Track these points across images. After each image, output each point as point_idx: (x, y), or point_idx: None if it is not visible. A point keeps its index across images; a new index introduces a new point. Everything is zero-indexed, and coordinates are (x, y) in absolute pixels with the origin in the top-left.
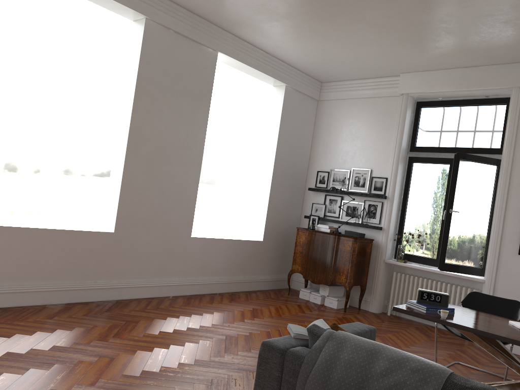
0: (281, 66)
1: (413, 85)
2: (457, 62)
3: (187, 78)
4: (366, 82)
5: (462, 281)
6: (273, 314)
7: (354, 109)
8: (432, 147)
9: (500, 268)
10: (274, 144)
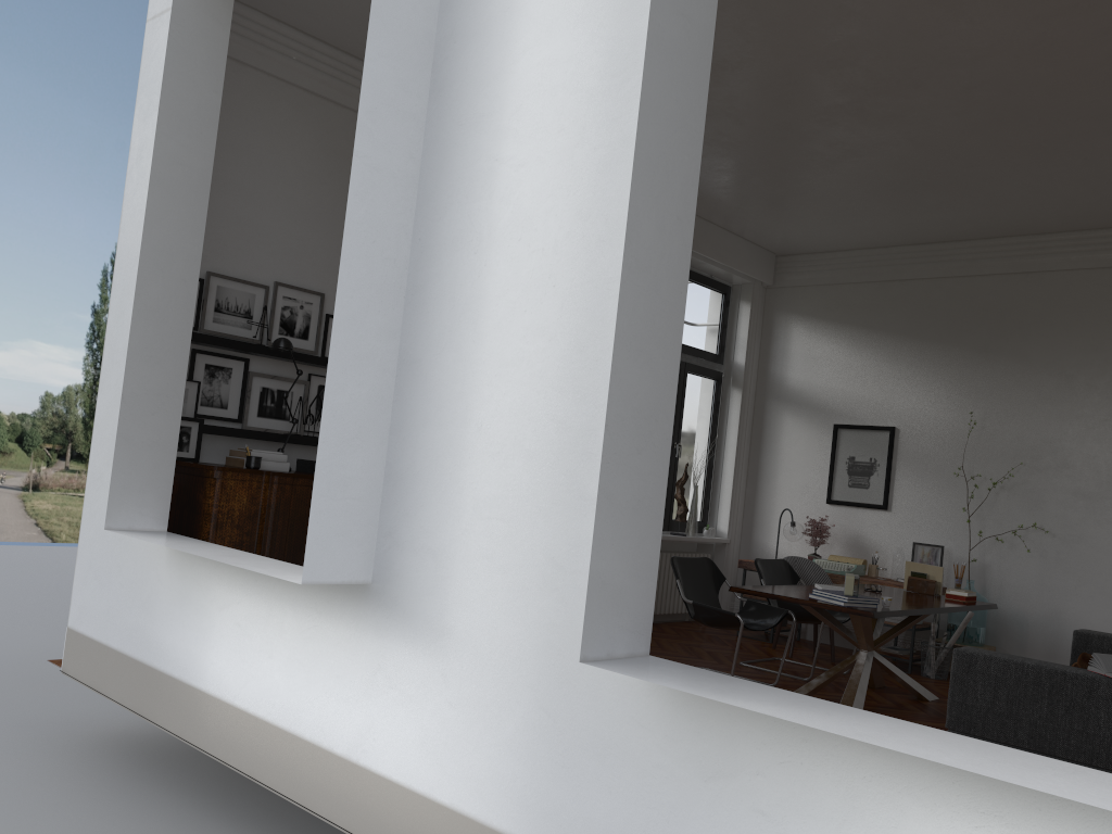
0: None
1: None
2: None
3: None
4: (311, 45)
5: None
6: None
7: (272, 110)
8: None
9: None
10: (200, 180)
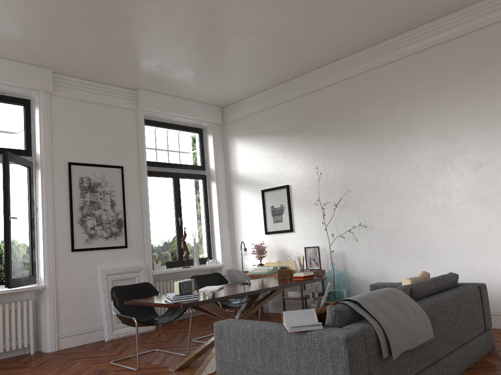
0: None
1: None
2: None
3: None
4: None
5: (4, 298)
6: None
7: None
8: None
9: (58, 269)
10: None
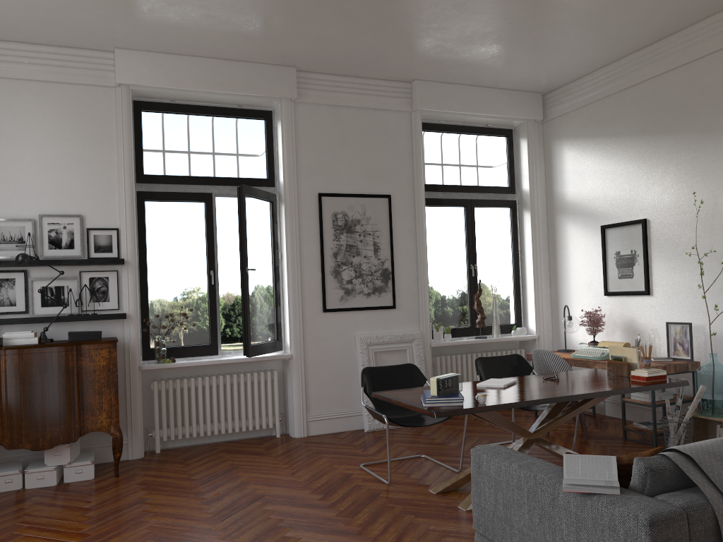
0: None
1: (143, 73)
2: (222, 50)
3: None
4: (38, 50)
5: (247, 365)
6: (67, 539)
7: (17, 101)
8: (174, 175)
9: (306, 334)
10: None
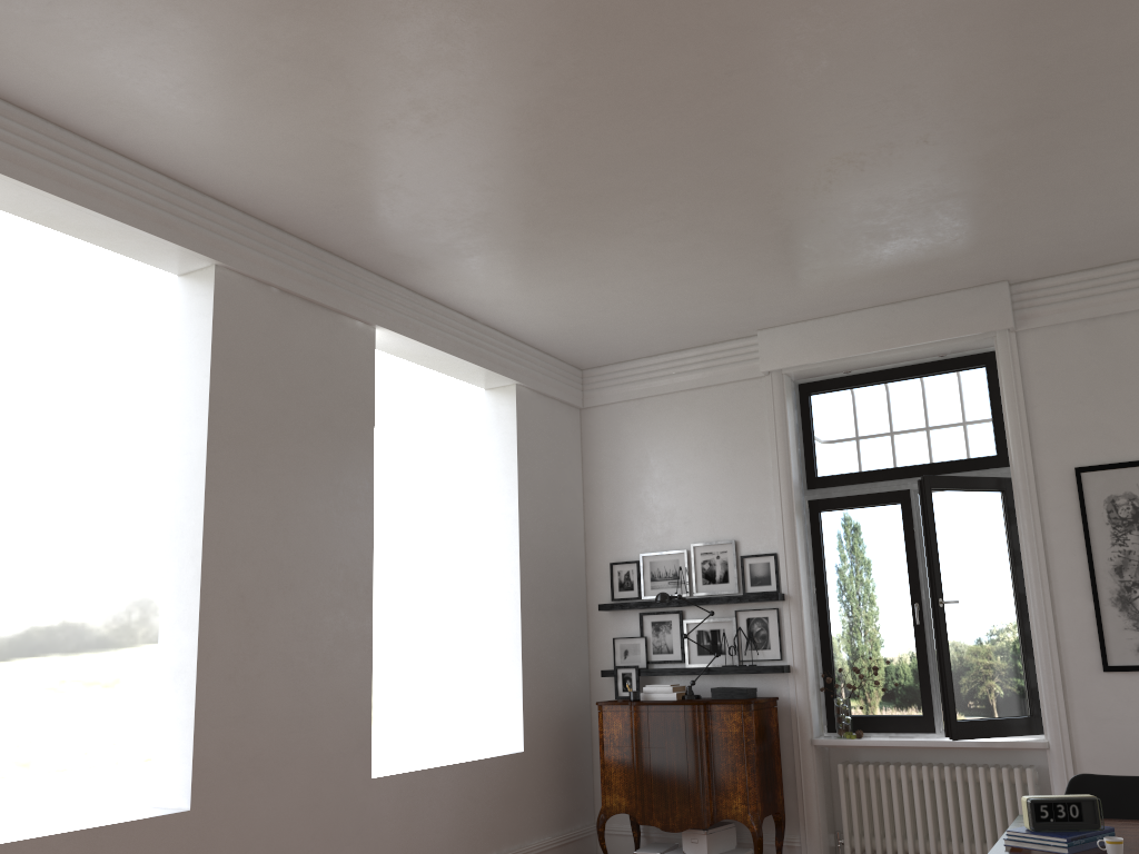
0: (502, 343)
1: (790, 351)
2: (878, 295)
3: (318, 393)
4: (683, 356)
5: (990, 754)
6: None
7: (668, 417)
8: (854, 472)
9: (1073, 709)
10: (512, 518)
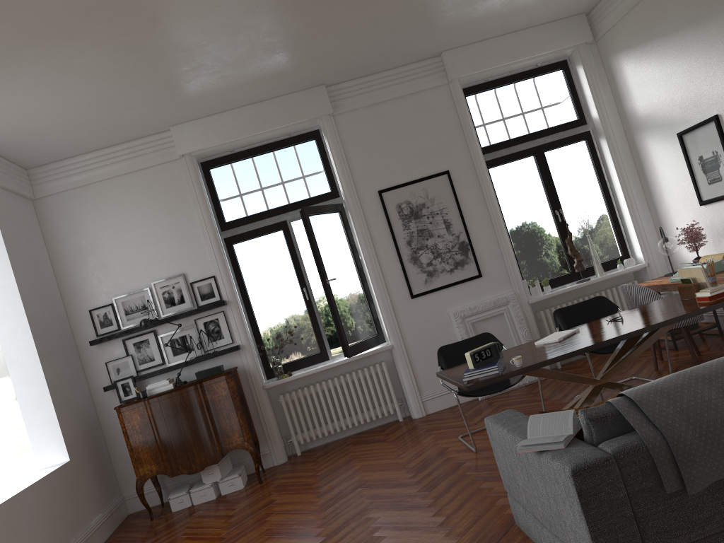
0: None
1: (197, 139)
2: (253, 96)
3: None
4: (114, 150)
5: (359, 362)
6: None
7: (111, 197)
8: (250, 215)
9: (401, 323)
10: (12, 289)
